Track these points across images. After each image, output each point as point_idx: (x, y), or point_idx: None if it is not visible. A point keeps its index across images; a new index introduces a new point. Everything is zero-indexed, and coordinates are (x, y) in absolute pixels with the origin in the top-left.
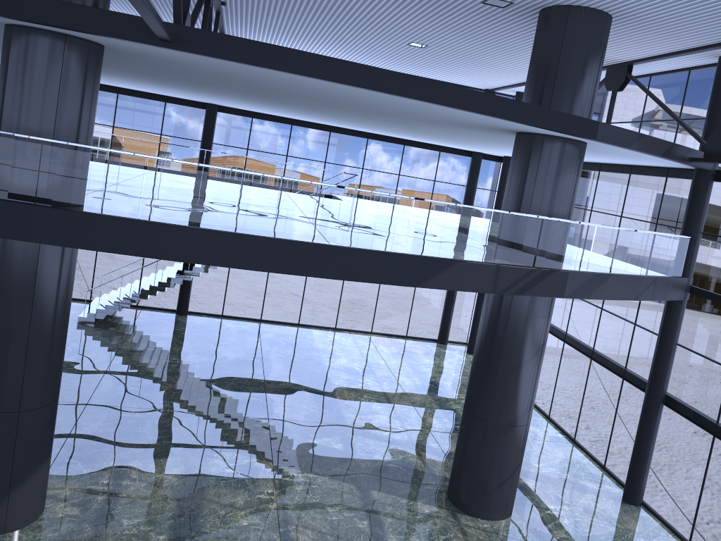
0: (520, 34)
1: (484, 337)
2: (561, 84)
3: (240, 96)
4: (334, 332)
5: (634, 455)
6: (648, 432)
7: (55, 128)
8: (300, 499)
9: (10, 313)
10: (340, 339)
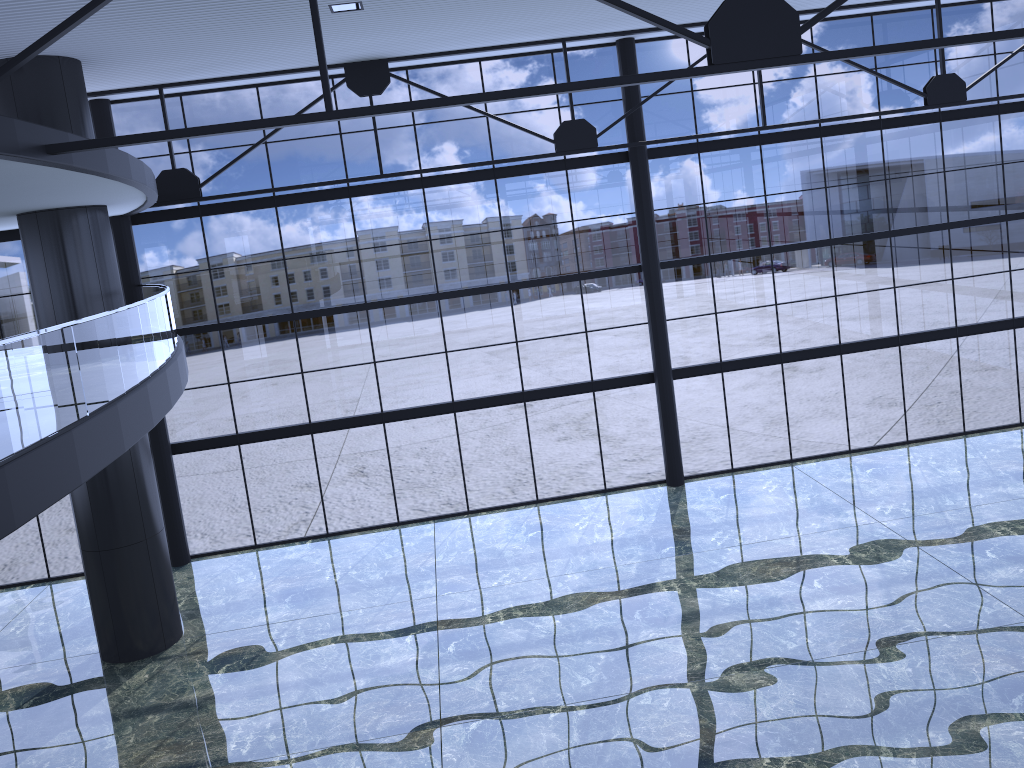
0: None
1: None
2: None
3: None
4: None
5: (170, 518)
6: (174, 488)
7: None
8: None
9: None
10: None
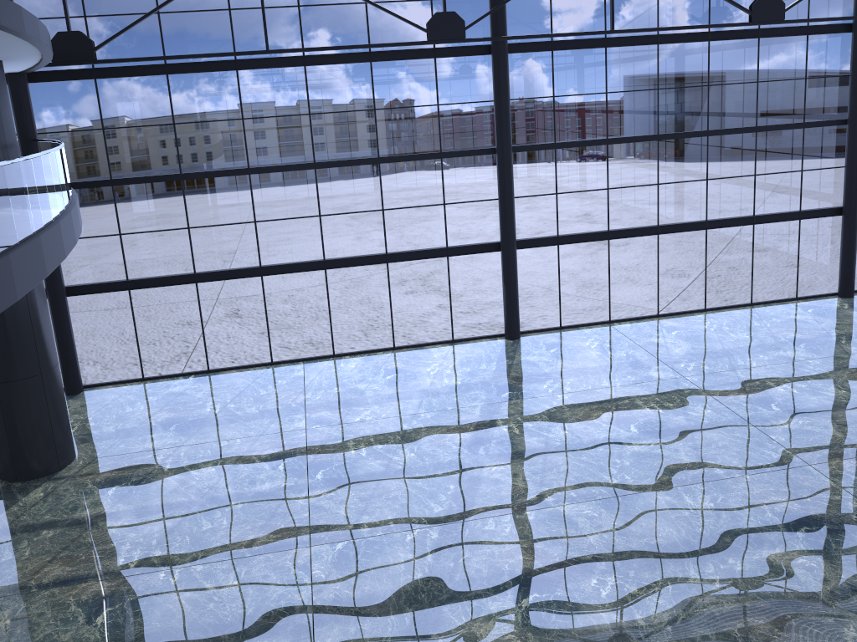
0: None
1: None
2: None
3: None
4: None
5: (64, 352)
6: (68, 326)
7: None
8: None
9: None
10: None
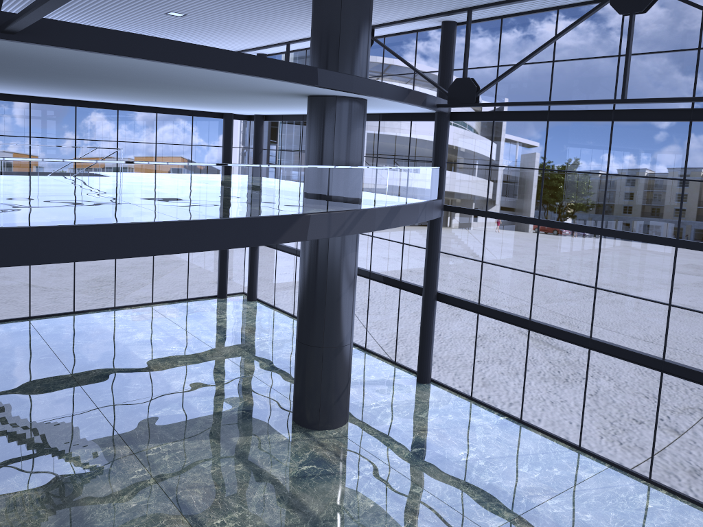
0: (286, 4)
1: (309, 278)
2: (344, 51)
3: None
4: (115, 311)
5: (421, 345)
6: (429, 325)
7: None
8: (172, 467)
9: None
10: (125, 317)
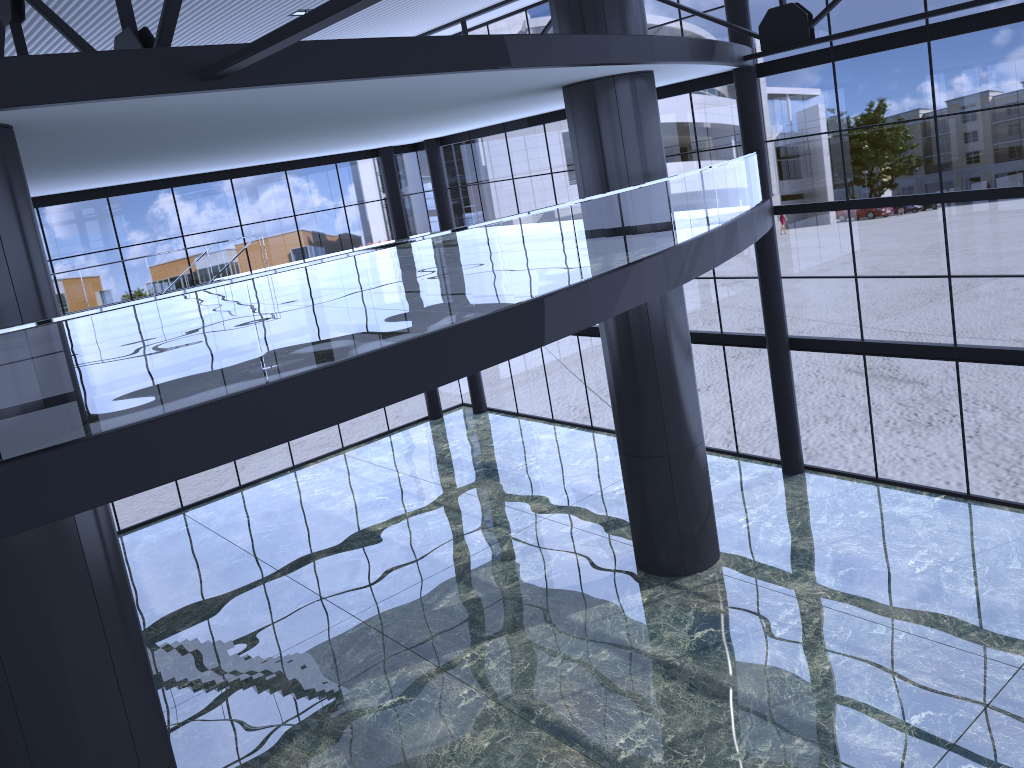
0: None
1: (625, 359)
2: (612, 4)
3: (95, 166)
4: (297, 472)
5: (780, 420)
6: (787, 388)
7: (18, 300)
8: (509, 676)
9: (71, 648)
10: (316, 476)
